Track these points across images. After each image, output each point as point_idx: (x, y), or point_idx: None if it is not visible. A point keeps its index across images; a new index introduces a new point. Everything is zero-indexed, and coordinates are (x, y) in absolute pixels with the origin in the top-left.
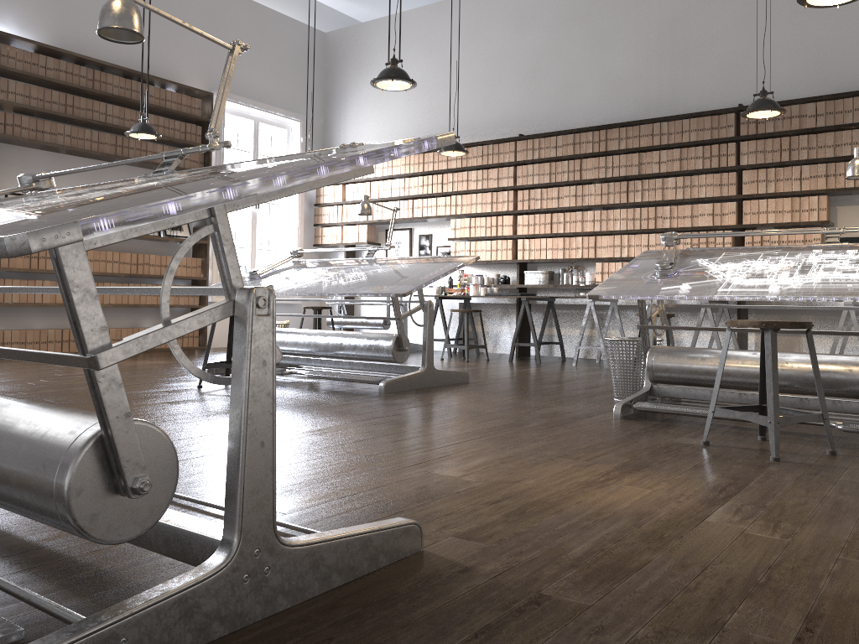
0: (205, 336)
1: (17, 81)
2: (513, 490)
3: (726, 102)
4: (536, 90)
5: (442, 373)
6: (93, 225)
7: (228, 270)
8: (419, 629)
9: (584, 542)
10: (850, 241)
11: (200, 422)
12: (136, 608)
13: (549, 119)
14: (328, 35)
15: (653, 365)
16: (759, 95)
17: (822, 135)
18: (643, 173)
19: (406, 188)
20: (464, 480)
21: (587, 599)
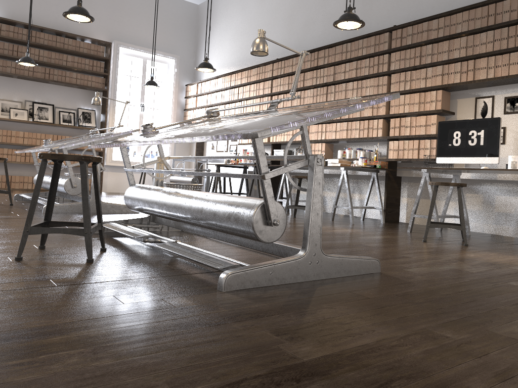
0: (101, 185)
1: None
2: None
3: (392, 26)
4: (291, 28)
5: (109, 204)
6: None
7: None
8: None
9: None
10: (446, 124)
11: None
12: None
13: (296, 47)
14: (199, 6)
15: (126, 197)
16: (347, 11)
17: (441, 43)
18: (336, 80)
19: (222, 97)
20: None
21: None
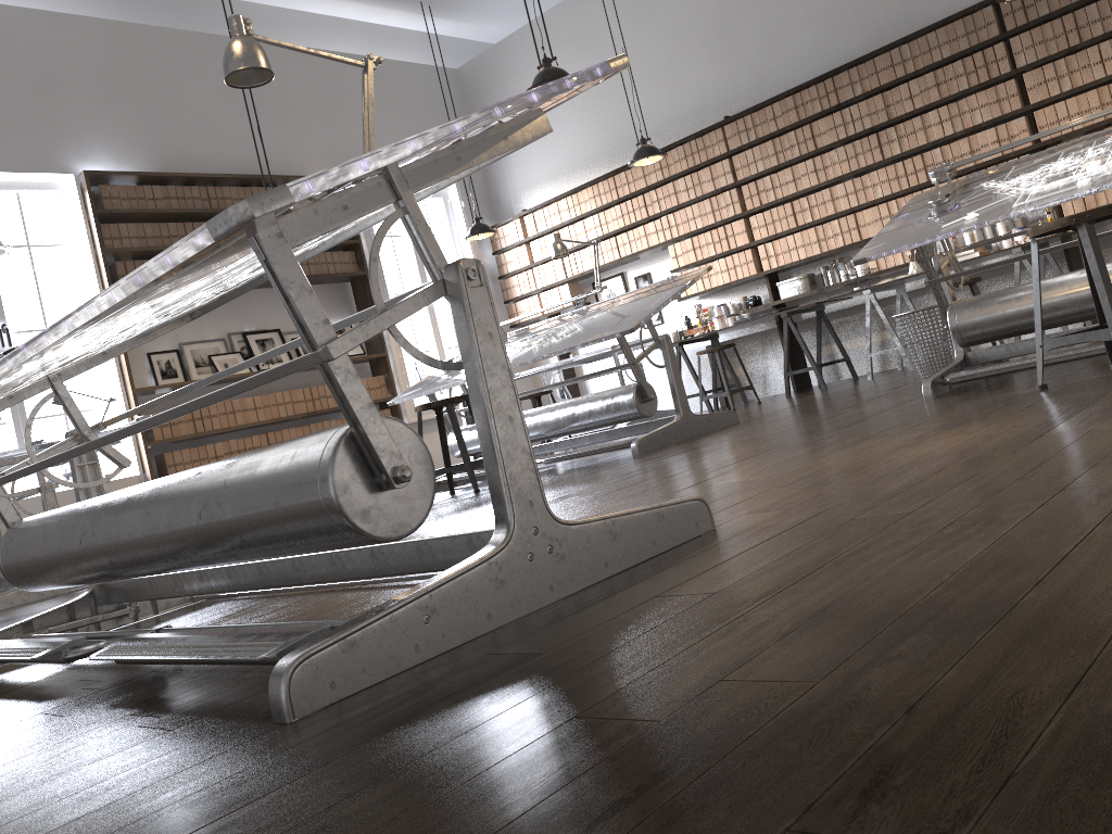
0: None
1: (127, 223)
2: (810, 472)
3: None
4: (731, 56)
5: (703, 418)
6: (299, 187)
7: (429, 251)
8: (725, 567)
9: (898, 482)
10: None
11: (435, 522)
12: (430, 586)
13: (756, 87)
14: (461, 71)
15: (958, 324)
16: None
17: None
18: (894, 116)
19: (603, 224)
20: (750, 480)
21: (906, 510)
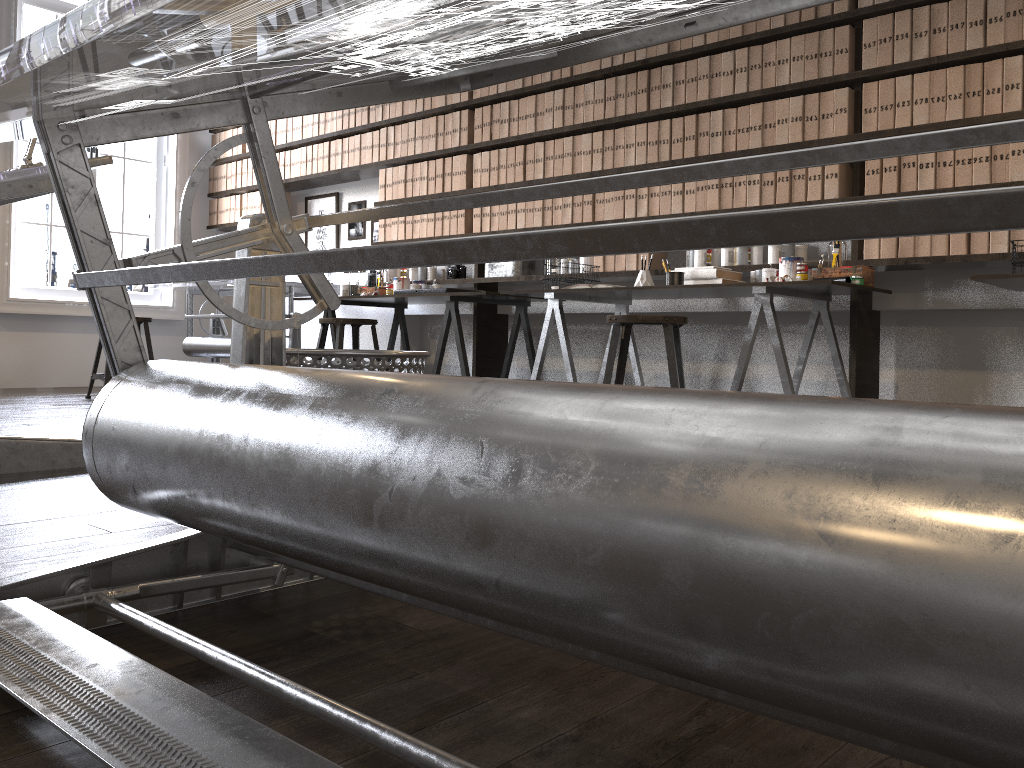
0: None
1: None
2: None
3: None
4: None
5: (1, 444)
6: None
7: None
8: None
9: None
10: None
11: None
12: None
13: None
14: None
15: (96, 440)
16: None
17: None
18: (677, 50)
19: (321, 122)
20: None
21: None
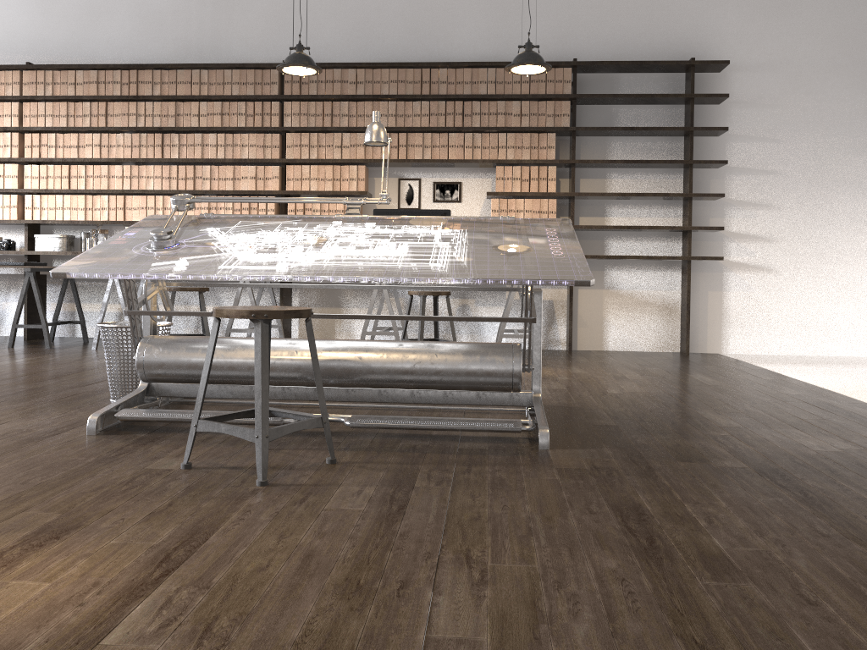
0: None
1: None
2: None
3: (271, 57)
4: (51, 10)
5: None
6: None
7: None
8: None
9: None
10: (384, 213)
11: None
12: None
13: (68, 49)
14: None
15: (145, 360)
16: (296, 49)
17: (362, 103)
18: (181, 125)
19: None
20: None
21: None
